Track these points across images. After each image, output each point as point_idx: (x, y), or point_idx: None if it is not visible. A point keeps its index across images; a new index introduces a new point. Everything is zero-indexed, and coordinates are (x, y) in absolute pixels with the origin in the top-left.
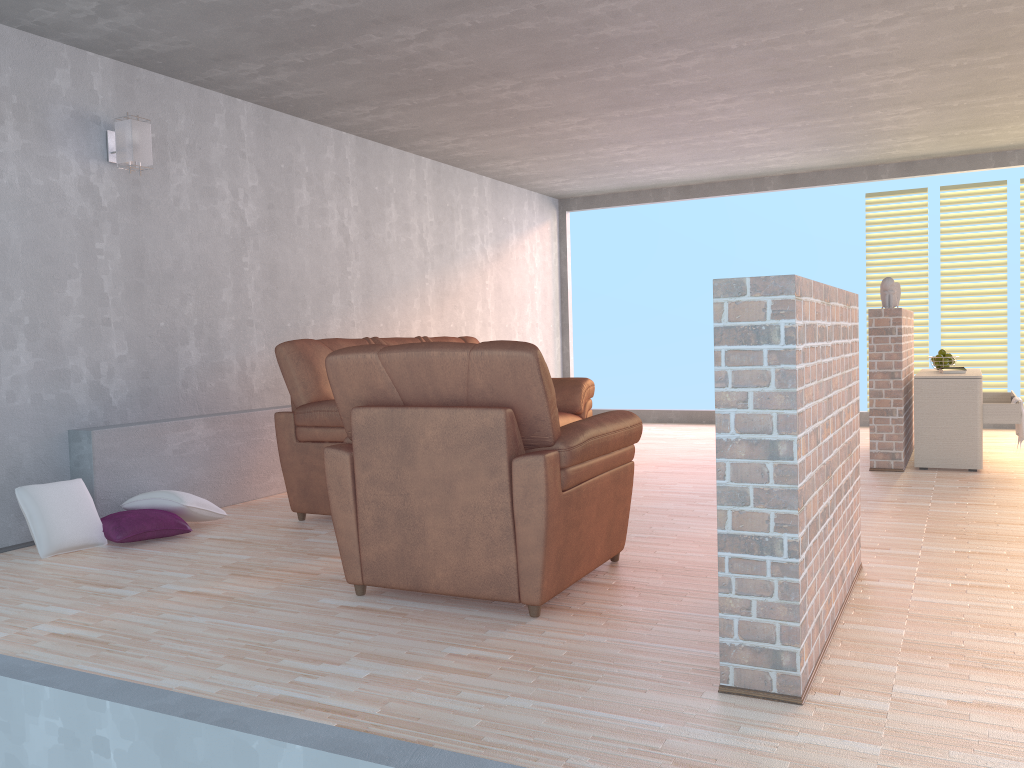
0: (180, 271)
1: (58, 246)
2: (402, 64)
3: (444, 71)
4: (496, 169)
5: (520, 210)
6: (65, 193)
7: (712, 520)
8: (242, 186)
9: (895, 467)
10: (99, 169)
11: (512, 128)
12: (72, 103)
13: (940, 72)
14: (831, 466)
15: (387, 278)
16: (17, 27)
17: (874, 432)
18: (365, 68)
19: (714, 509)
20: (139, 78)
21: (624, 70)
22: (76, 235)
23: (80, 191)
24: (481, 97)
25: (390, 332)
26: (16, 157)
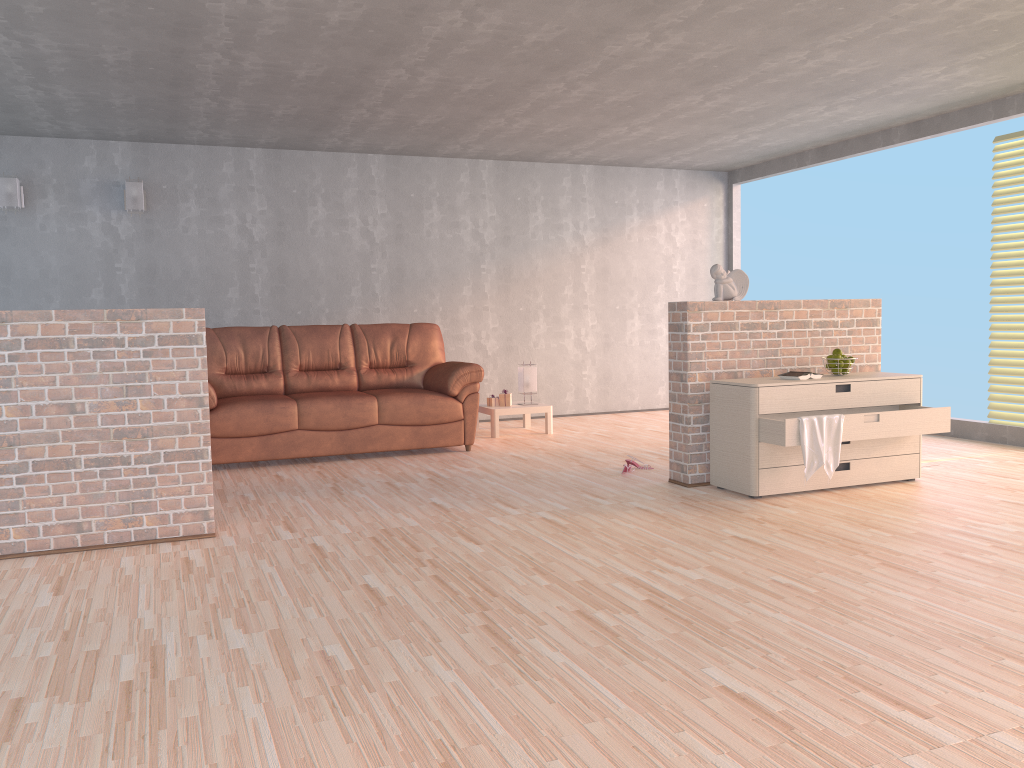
0: (188, 278)
1: (86, 268)
2: (261, 115)
3: (297, 113)
4: (573, 159)
5: (648, 191)
6: (91, 234)
7: (332, 494)
8: (250, 212)
9: (683, 481)
10: (118, 216)
11: (473, 133)
12: (98, 176)
13: (690, 27)
14: (9, 440)
15: (425, 270)
16: (55, 137)
17: (671, 440)
18: (251, 121)
19: (378, 488)
20: (153, 150)
21: (404, 88)
22: (100, 260)
23: (103, 231)
24: (376, 121)
25: (428, 316)
26: (55, 216)
